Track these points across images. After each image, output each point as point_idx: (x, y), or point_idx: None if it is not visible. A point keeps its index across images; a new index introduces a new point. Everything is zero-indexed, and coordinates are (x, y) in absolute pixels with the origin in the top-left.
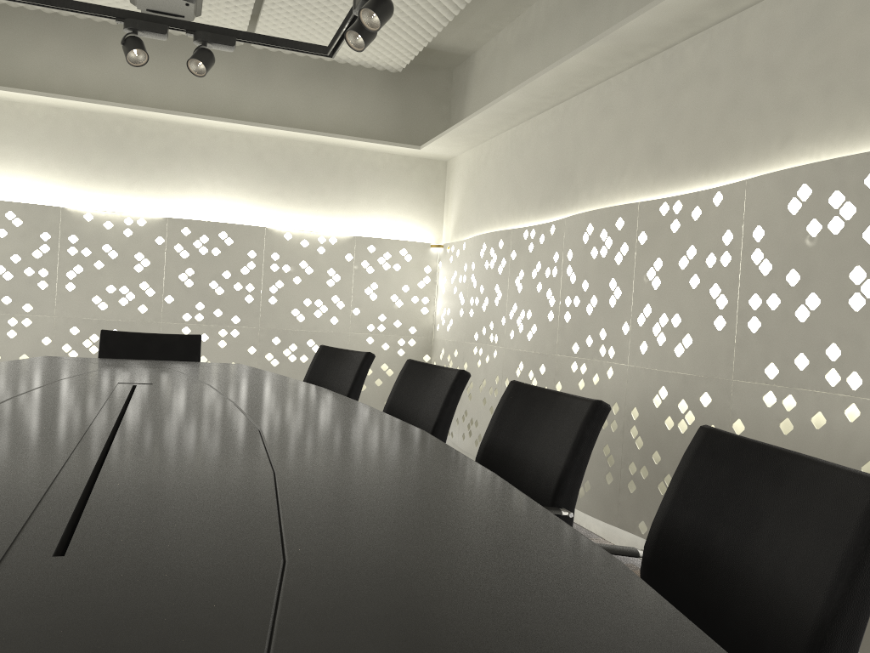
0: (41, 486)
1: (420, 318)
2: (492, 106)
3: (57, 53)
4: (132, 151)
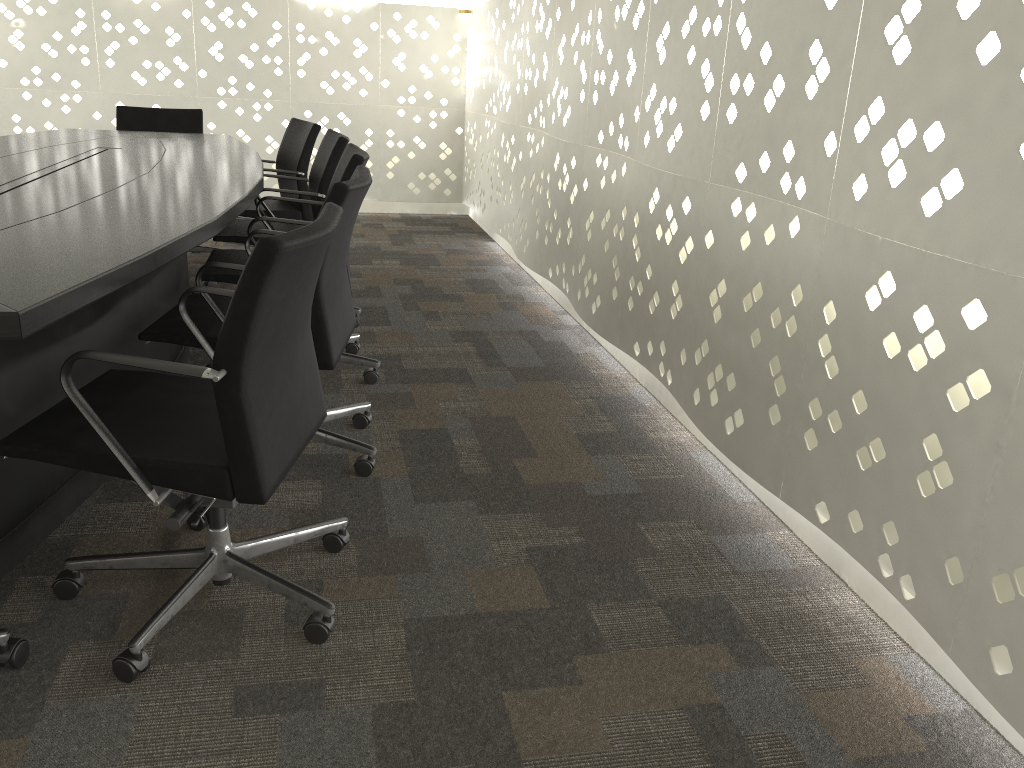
0: None
1: (451, 89)
2: None
3: None
4: None
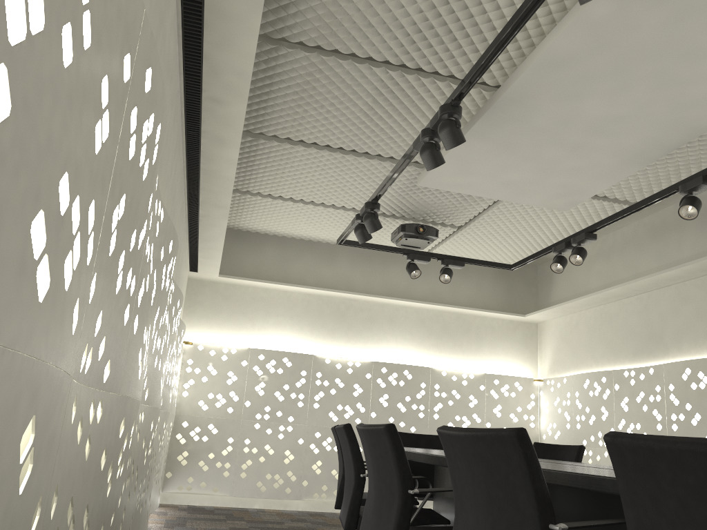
0: None
1: (529, 430)
2: (596, 294)
3: (310, 262)
4: (350, 319)
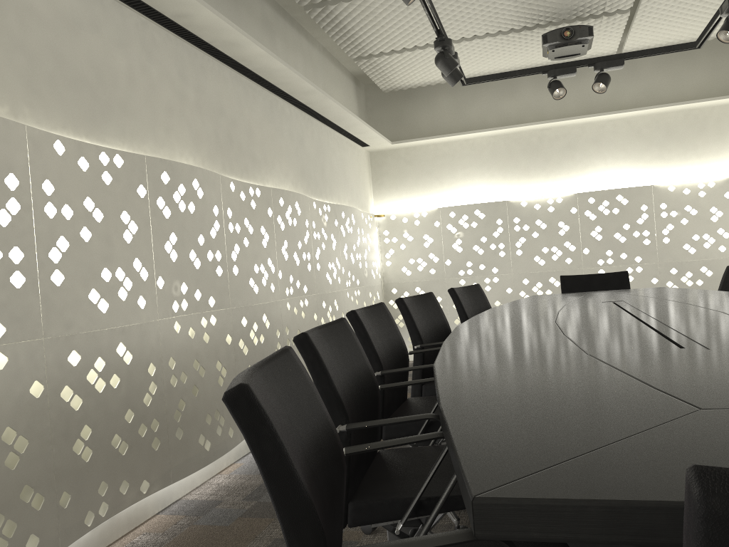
0: (638, 334)
1: None
2: None
3: (488, 101)
4: (545, 152)
